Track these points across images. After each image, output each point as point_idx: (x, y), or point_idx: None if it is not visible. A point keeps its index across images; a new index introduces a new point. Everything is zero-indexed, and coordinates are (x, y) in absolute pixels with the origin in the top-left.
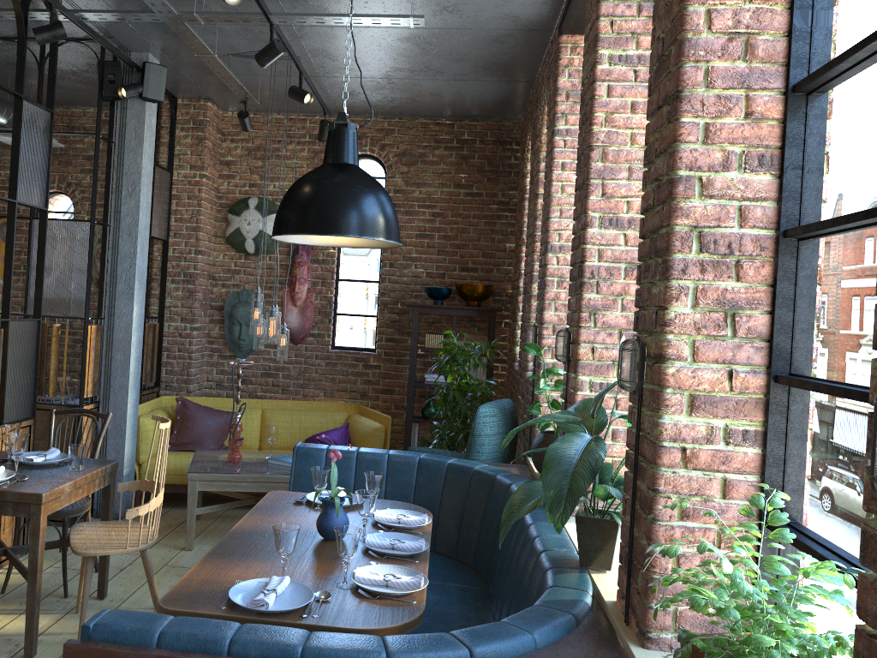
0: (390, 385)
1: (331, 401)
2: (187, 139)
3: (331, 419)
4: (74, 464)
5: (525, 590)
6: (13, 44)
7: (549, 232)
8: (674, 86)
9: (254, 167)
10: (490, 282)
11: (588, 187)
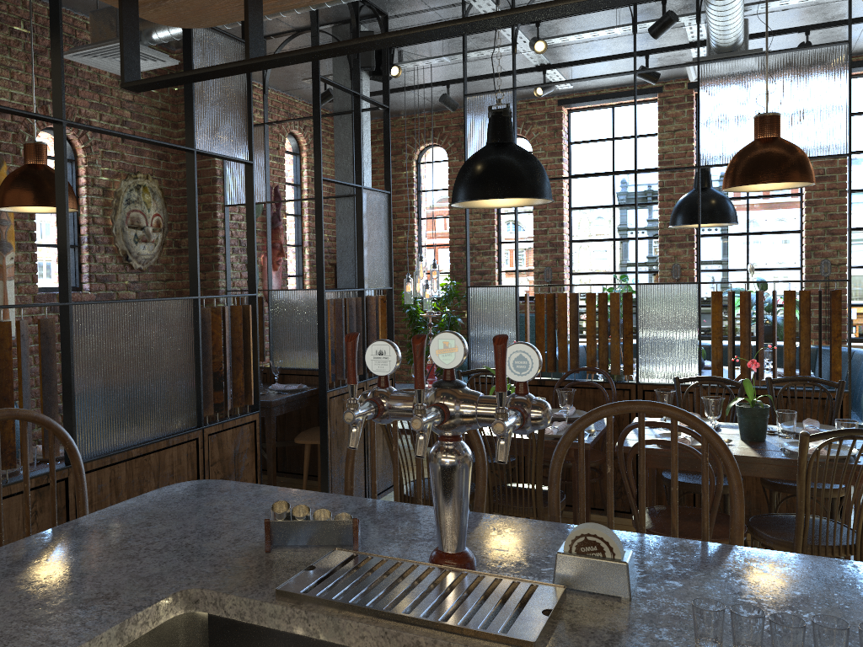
0: None
1: None
2: None
3: None
4: None
5: None
6: None
7: (563, 215)
8: (843, 187)
9: None
10: None
11: None
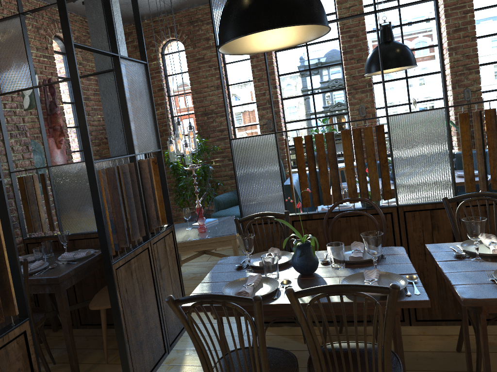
0: None
1: None
2: None
3: None
4: None
5: None
6: None
7: (275, 80)
8: (473, 34)
9: None
10: None
11: None
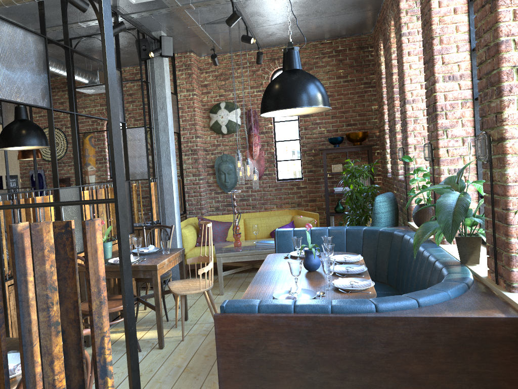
0: (313, 197)
1: (281, 210)
2: (182, 75)
3: (282, 220)
4: (165, 251)
5: (429, 282)
6: (90, 39)
7: (405, 93)
8: None
9: (220, 85)
10: (365, 130)
11: (433, 60)
